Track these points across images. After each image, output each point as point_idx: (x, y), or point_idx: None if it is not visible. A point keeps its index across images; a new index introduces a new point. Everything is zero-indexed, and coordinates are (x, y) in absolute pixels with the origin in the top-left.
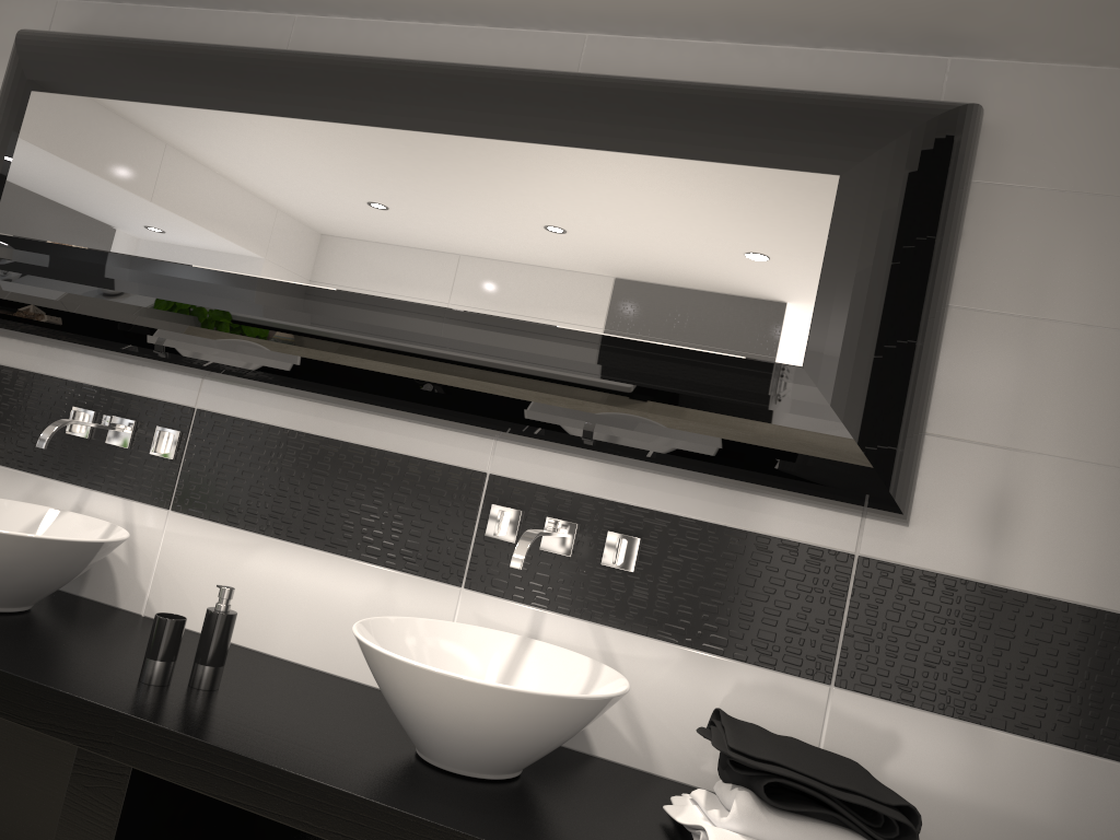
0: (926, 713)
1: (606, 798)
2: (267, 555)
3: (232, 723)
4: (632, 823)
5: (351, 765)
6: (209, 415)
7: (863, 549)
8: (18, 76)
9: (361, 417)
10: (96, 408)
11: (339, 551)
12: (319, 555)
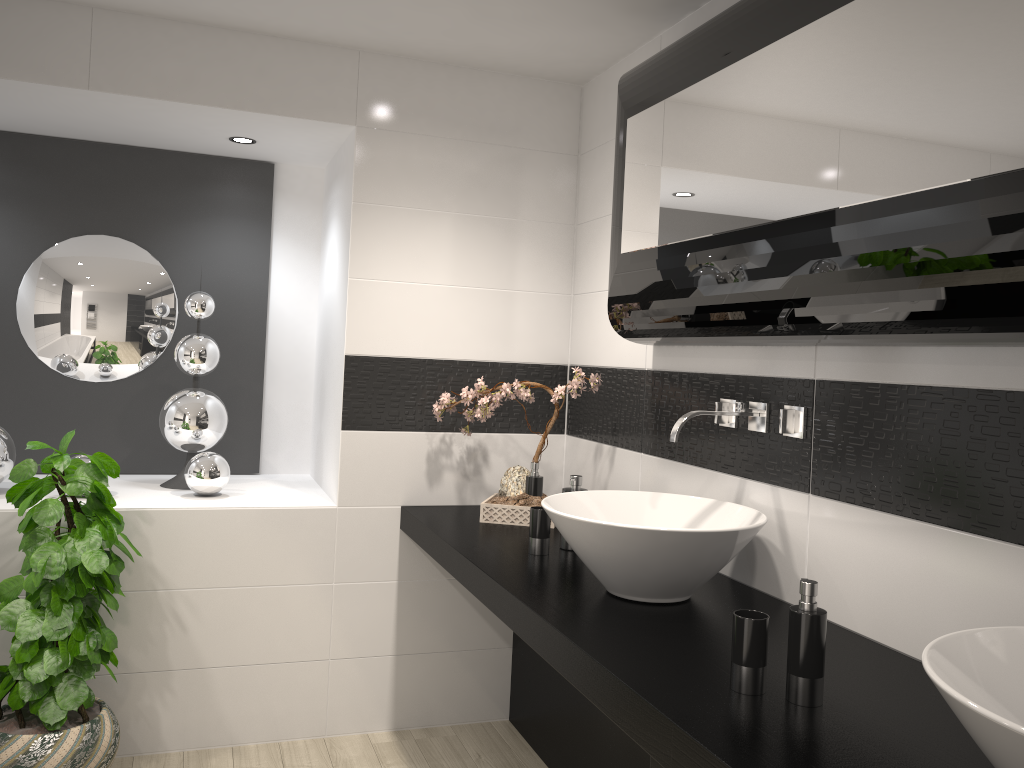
0: None
1: None
2: (908, 540)
3: (798, 755)
4: None
5: None
6: (827, 384)
7: None
8: (619, 111)
9: (985, 353)
10: (737, 396)
11: (990, 533)
12: (967, 538)
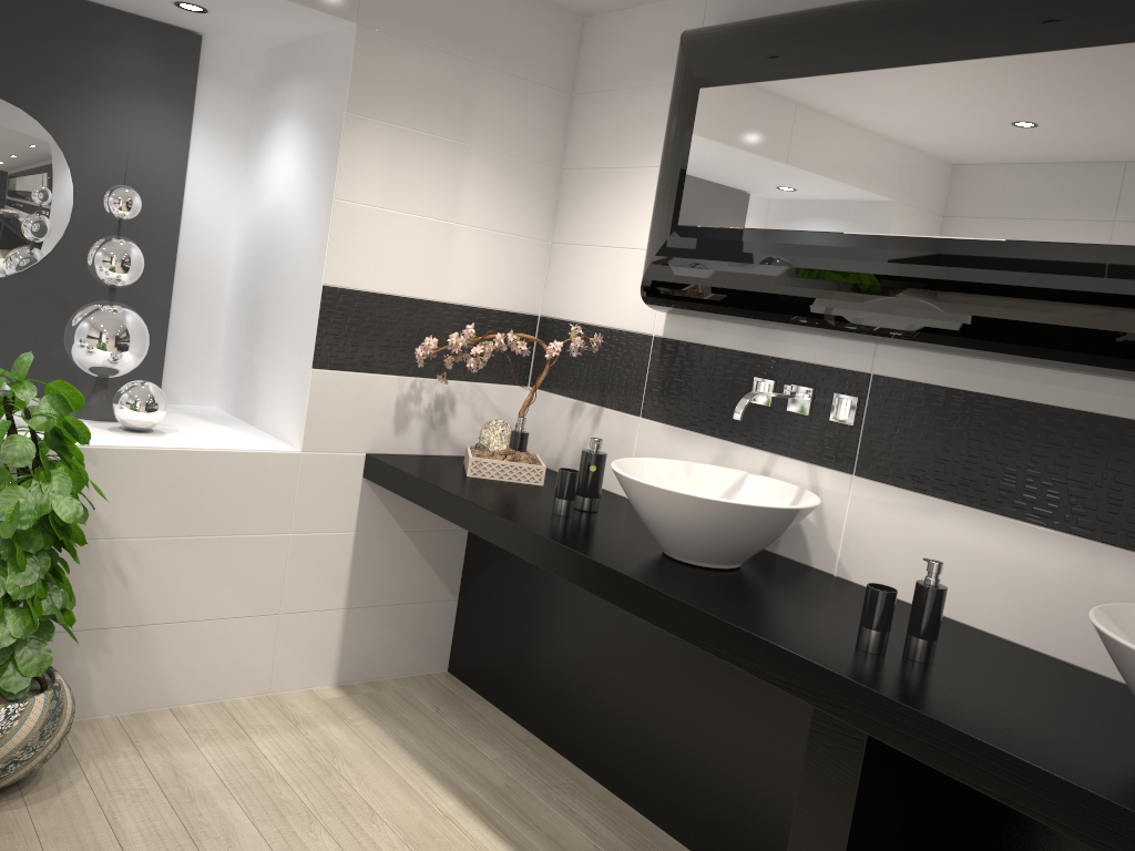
0: None
1: None
2: (959, 523)
3: (960, 703)
4: None
5: (1105, 768)
6: (885, 380)
7: None
8: (686, 76)
9: (1059, 376)
10: (775, 378)
11: (1043, 523)
12: (1019, 526)
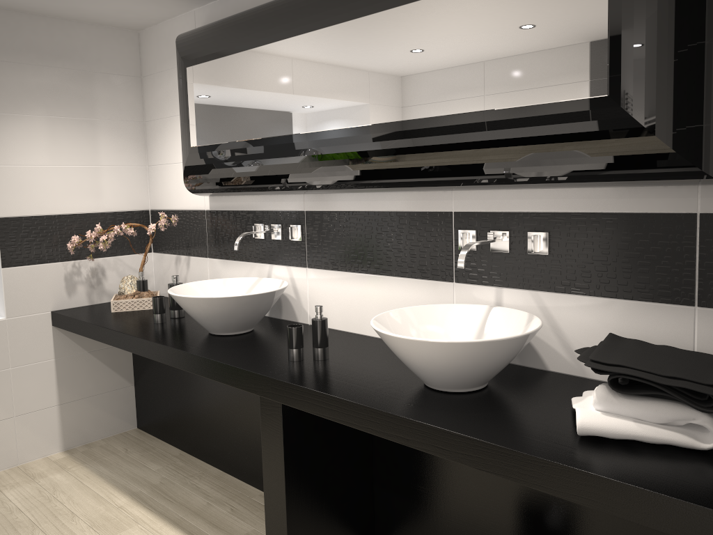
0: None
1: (537, 396)
2: (354, 282)
3: (325, 376)
4: (546, 410)
5: (380, 392)
6: (311, 213)
7: (702, 208)
8: (180, 61)
9: (380, 195)
10: (264, 222)
11: (387, 274)
12: (378, 277)
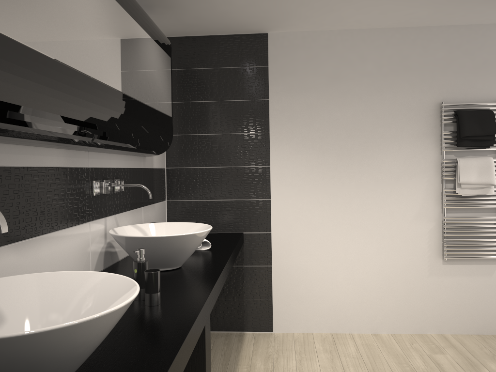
0: (150, 205)
1: None
2: (29, 250)
3: (187, 286)
4: None
5: (198, 273)
6: None
7: (142, 166)
8: None
9: (50, 151)
10: None
11: (55, 229)
12: (49, 236)
